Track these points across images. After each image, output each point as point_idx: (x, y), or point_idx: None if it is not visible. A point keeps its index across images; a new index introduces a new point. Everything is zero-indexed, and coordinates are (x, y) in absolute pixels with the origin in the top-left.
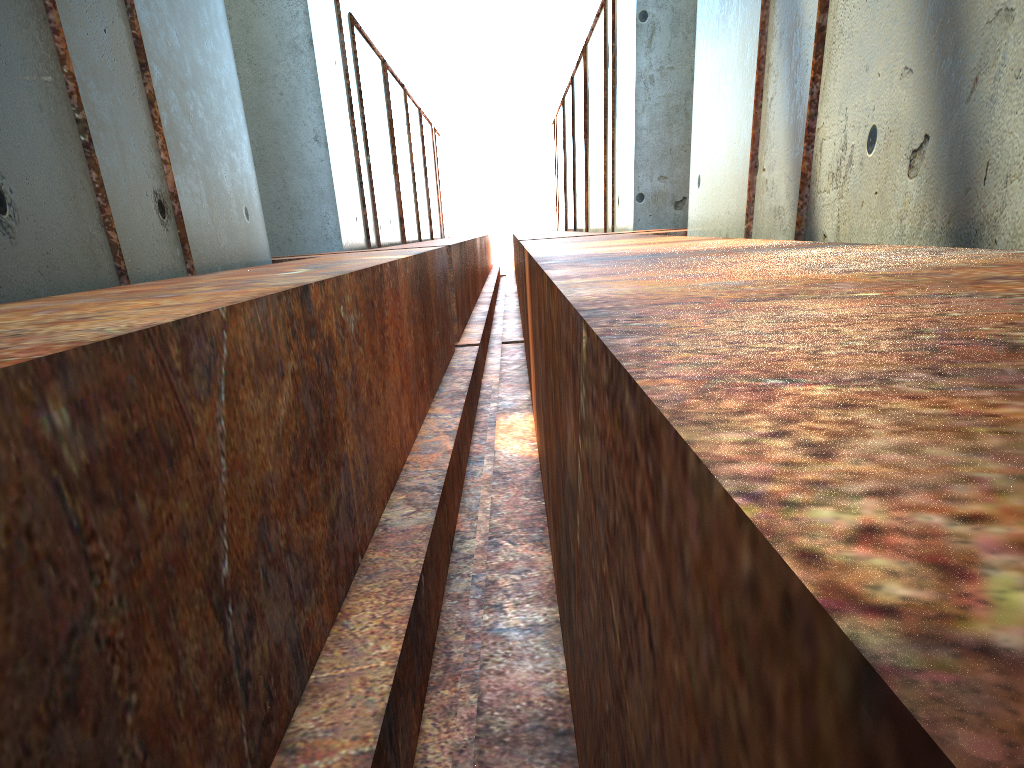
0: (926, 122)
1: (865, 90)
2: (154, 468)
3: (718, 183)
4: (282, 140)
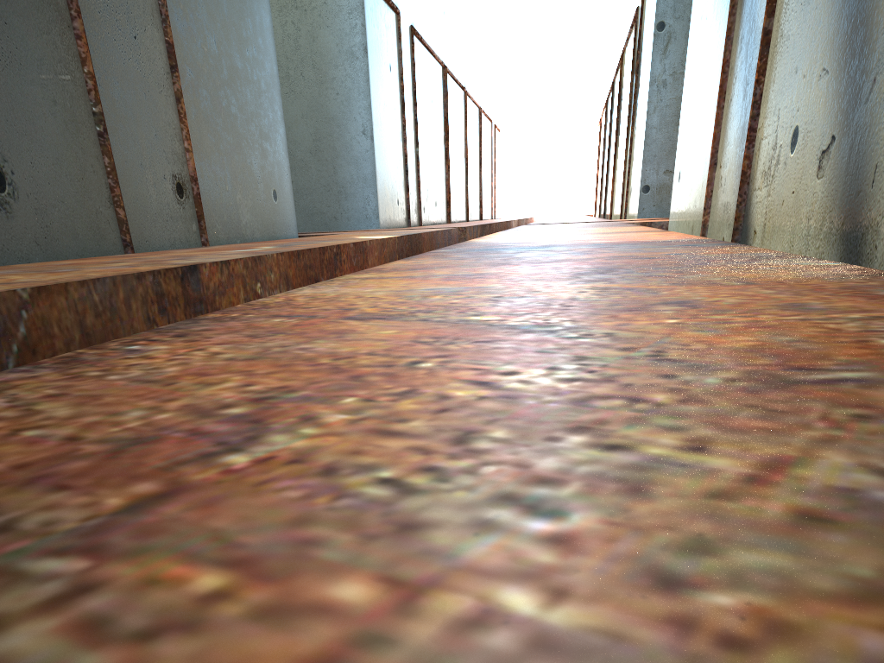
0: (834, 123)
1: (793, 91)
2: None
3: (691, 178)
4: (335, 133)
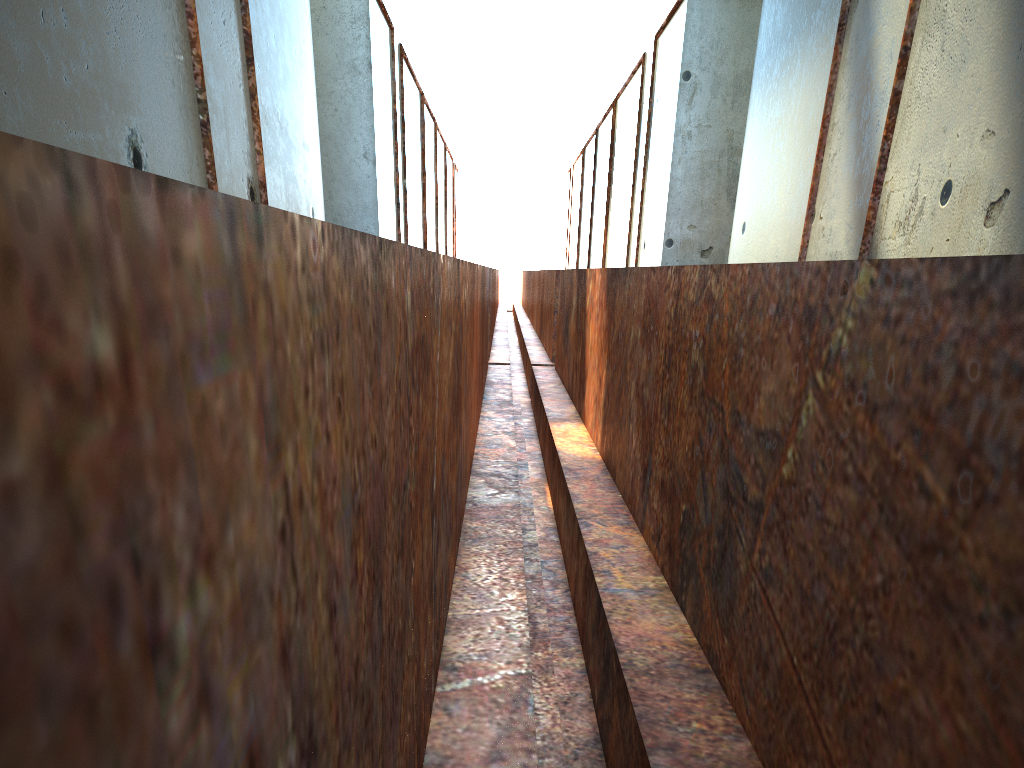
0: (1007, 178)
1: (941, 149)
2: (424, 372)
3: (766, 230)
4: (332, 153)
